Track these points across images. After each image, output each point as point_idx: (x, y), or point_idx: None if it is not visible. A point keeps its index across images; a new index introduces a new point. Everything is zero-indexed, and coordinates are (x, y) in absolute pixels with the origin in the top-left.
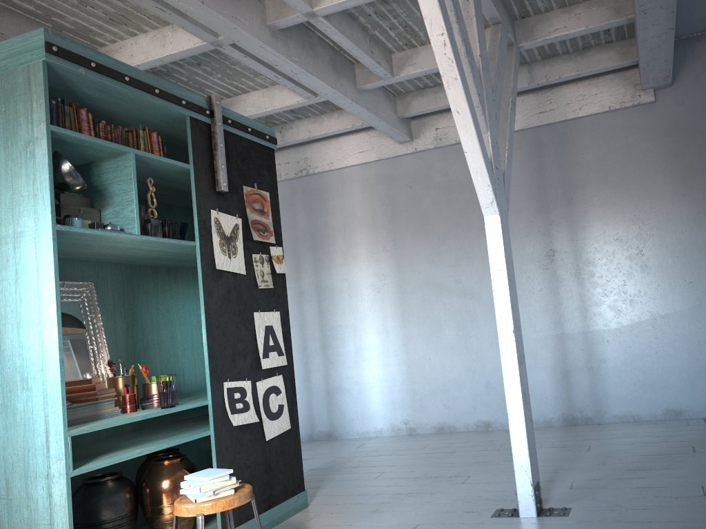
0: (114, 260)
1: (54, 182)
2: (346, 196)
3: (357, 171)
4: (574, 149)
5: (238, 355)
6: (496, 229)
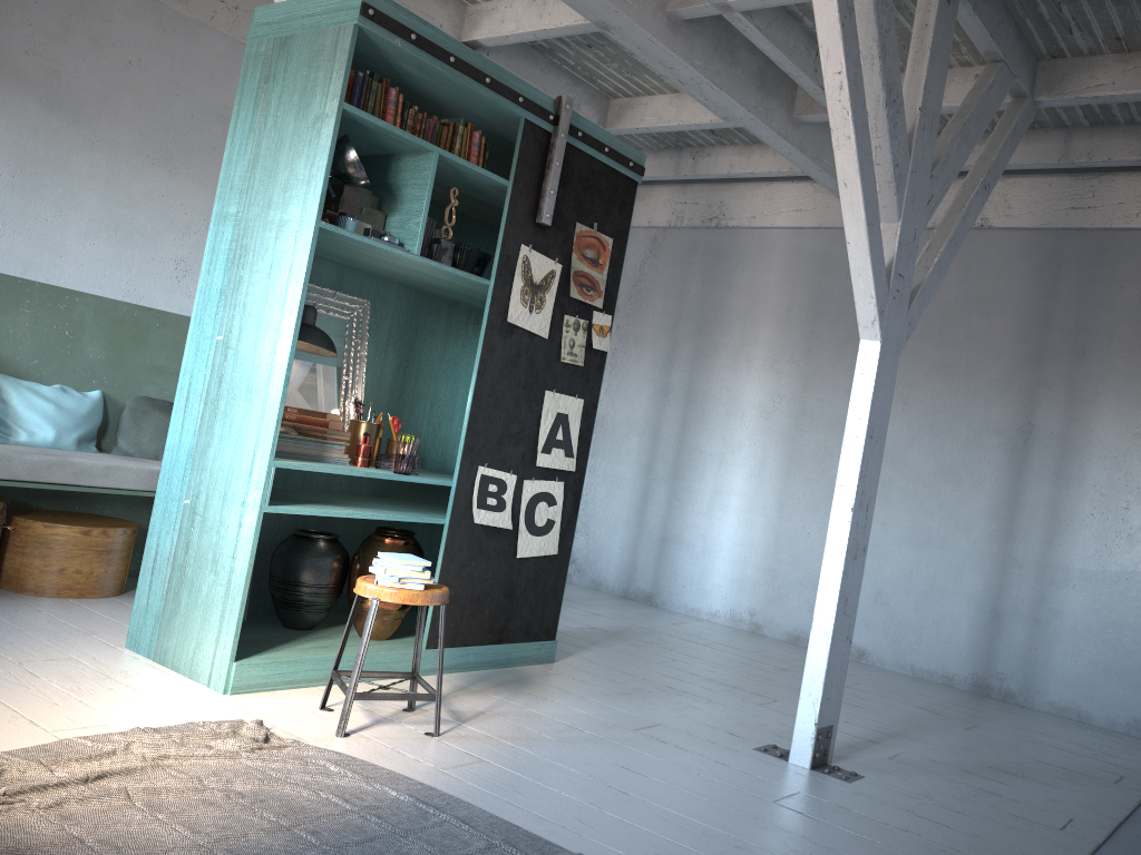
0: (401, 280)
1: (334, 171)
2: (760, 270)
3: (785, 237)
4: (1111, 276)
5: (509, 439)
6: (870, 361)
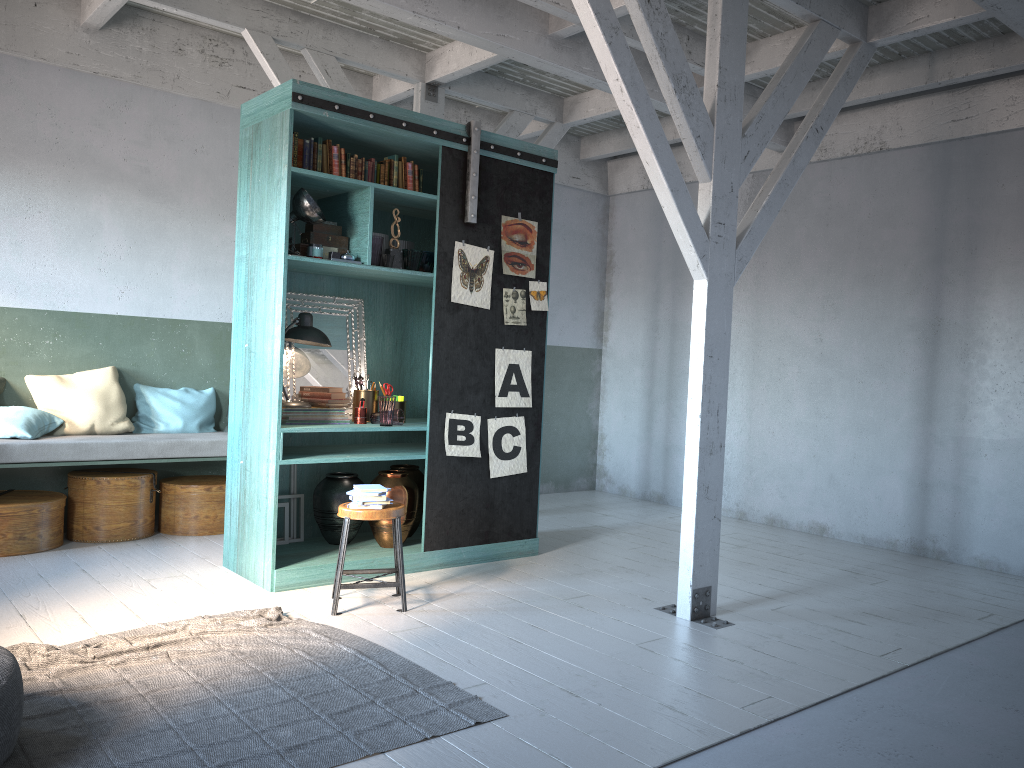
0: (383, 280)
1: (297, 216)
2: None
3: None
4: (993, 177)
5: (469, 389)
6: (701, 296)
